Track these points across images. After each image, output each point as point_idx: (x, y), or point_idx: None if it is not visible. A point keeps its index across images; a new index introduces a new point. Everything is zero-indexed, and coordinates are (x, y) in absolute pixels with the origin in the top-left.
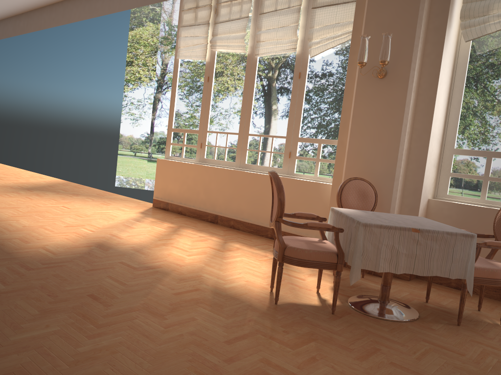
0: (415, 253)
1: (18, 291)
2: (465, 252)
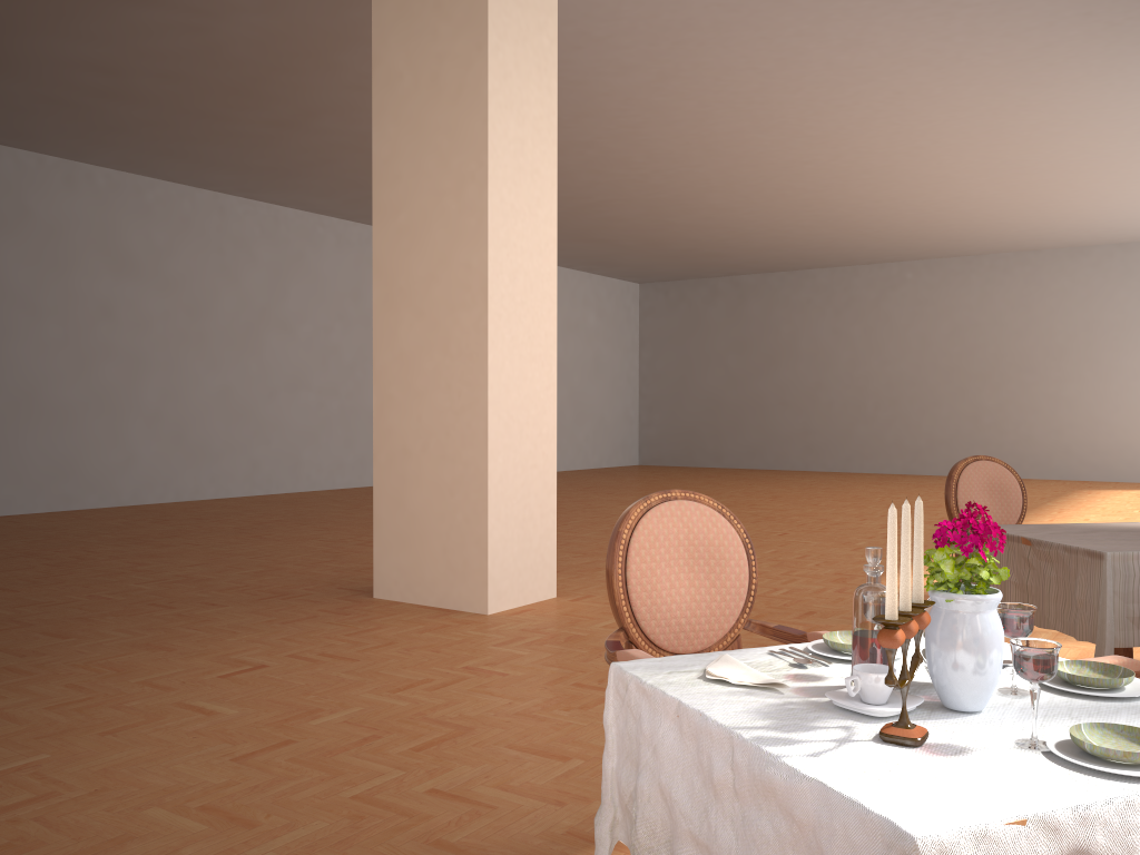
0: (1024, 583)
1: (775, 597)
2: (1093, 588)
